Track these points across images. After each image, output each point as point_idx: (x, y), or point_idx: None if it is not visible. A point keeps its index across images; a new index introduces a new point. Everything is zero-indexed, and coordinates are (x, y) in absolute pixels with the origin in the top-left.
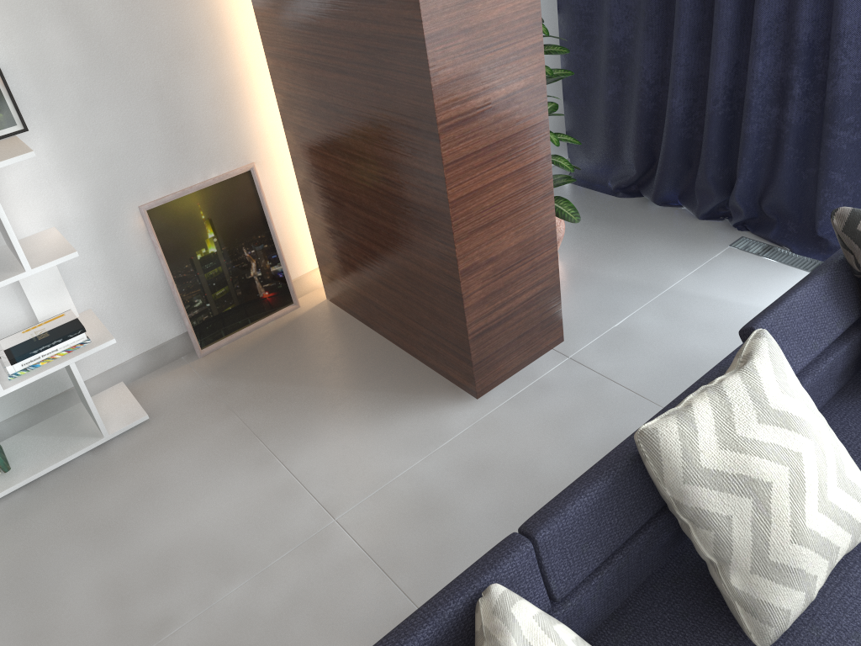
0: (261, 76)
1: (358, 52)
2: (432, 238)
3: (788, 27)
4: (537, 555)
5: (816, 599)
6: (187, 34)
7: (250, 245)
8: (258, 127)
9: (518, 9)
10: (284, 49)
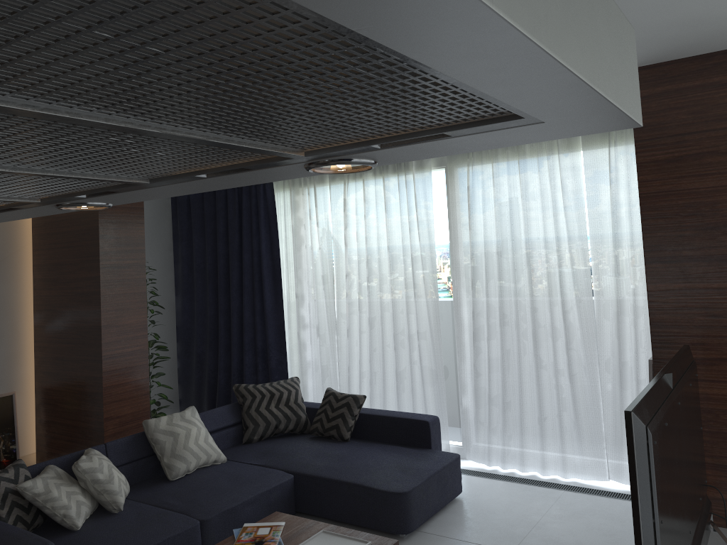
0: (29, 352)
1: (77, 334)
2: (95, 406)
3: (255, 343)
4: (106, 450)
5: (193, 473)
6: (1, 330)
7: (3, 431)
8: (21, 375)
9: (138, 322)
10: (44, 337)
